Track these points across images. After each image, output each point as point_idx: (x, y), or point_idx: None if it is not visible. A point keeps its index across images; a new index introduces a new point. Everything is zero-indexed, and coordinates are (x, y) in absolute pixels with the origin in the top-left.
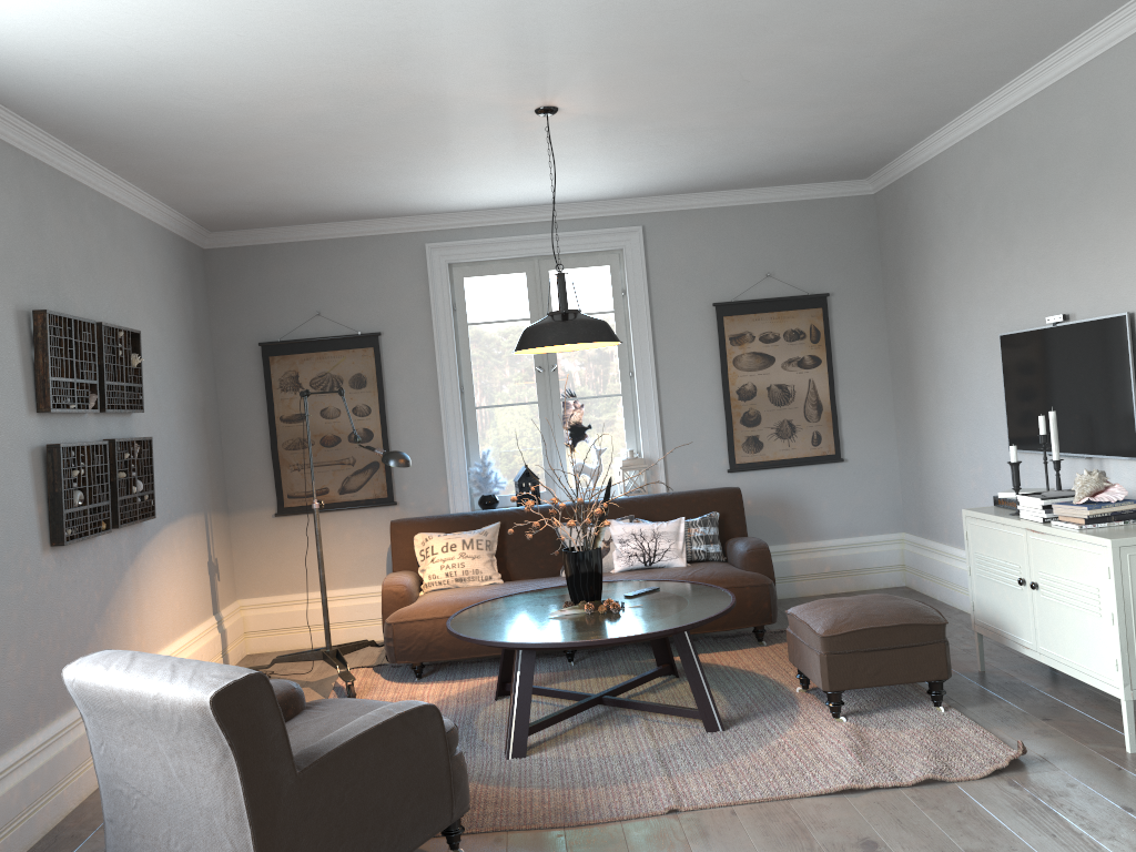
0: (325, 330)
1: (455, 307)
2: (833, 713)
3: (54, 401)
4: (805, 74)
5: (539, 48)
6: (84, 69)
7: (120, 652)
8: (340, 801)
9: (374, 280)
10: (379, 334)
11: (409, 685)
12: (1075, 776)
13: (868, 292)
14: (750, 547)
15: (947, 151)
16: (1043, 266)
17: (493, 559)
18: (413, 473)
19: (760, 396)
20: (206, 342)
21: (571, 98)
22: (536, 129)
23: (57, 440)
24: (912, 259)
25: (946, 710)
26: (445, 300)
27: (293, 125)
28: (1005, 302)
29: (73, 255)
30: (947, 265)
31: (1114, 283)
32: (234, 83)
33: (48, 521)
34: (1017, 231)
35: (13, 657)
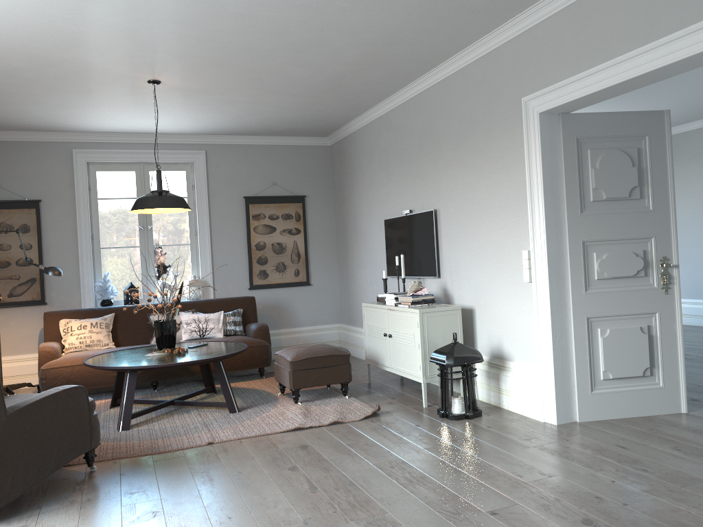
0: (3, 196)
1: (90, 188)
2: (295, 401)
3: None
4: (292, 81)
5: (153, 50)
6: None
7: None
8: (30, 431)
9: (38, 168)
10: (40, 201)
11: None
12: (399, 416)
13: (326, 196)
14: (258, 326)
15: (364, 127)
16: (402, 186)
17: (109, 334)
18: (58, 285)
19: (268, 248)
20: None
21: (169, 77)
22: (147, 91)
23: None
24: (347, 180)
25: (349, 397)
26: (84, 183)
27: None
28: (387, 203)
29: None
30: (363, 184)
31: (429, 195)
32: None
33: None
34: (392, 169)
35: None
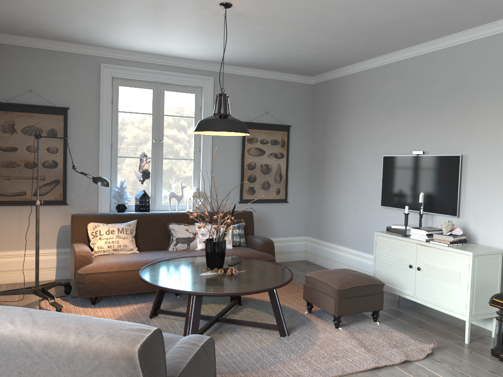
0: (34, 100)
1: (112, 101)
2: (336, 326)
3: None
4: (350, 20)
5: None
6: None
7: (10, 308)
8: None
9: (68, 77)
10: (68, 108)
11: (90, 309)
12: (457, 356)
13: (305, 127)
14: (265, 241)
15: (363, 71)
16: (412, 129)
17: (133, 239)
18: (78, 188)
19: (257, 168)
20: None
21: (244, 1)
22: (209, 14)
23: None
24: (332, 116)
25: (379, 323)
26: (108, 96)
27: None
28: (387, 142)
29: None
30: (354, 122)
31: (453, 141)
32: None
33: None
34: (400, 112)
35: None
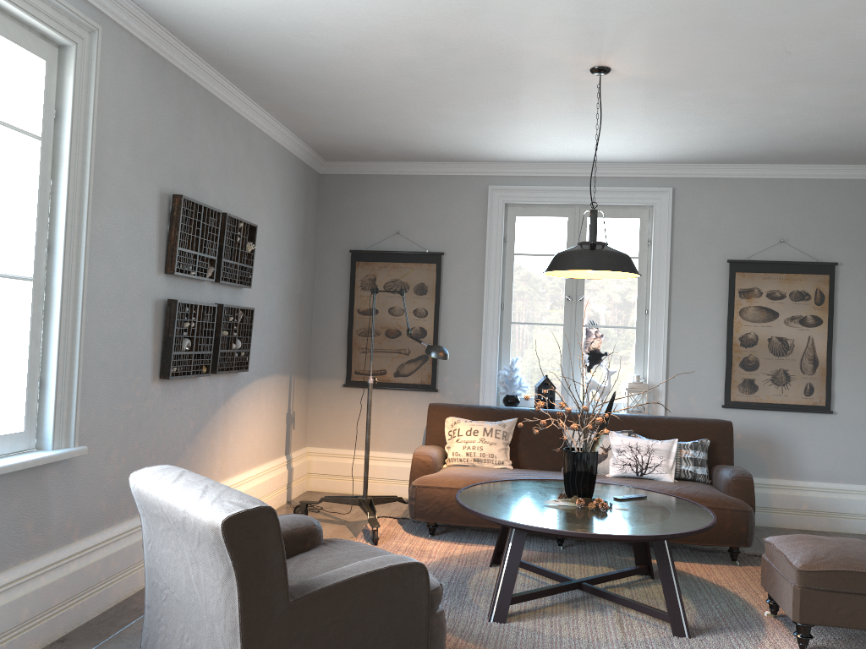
0: (401, 245)
1: (505, 239)
2: (800, 645)
3: (179, 266)
4: (847, 49)
5: (599, 5)
6: (228, 3)
7: (174, 468)
8: (324, 634)
9: (444, 210)
10: (442, 254)
11: (423, 539)
12: None
13: None
14: (735, 475)
15: None
16: None
17: (506, 448)
18: (453, 368)
19: (760, 345)
20: (311, 244)
21: (623, 59)
22: (589, 88)
23: (177, 298)
24: None
25: None
26: (498, 232)
27: (389, 69)
28: None
29: (213, 159)
30: None
31: None
32: (343, 25)
33: (160, 359)
34: None
35: (115, 459)
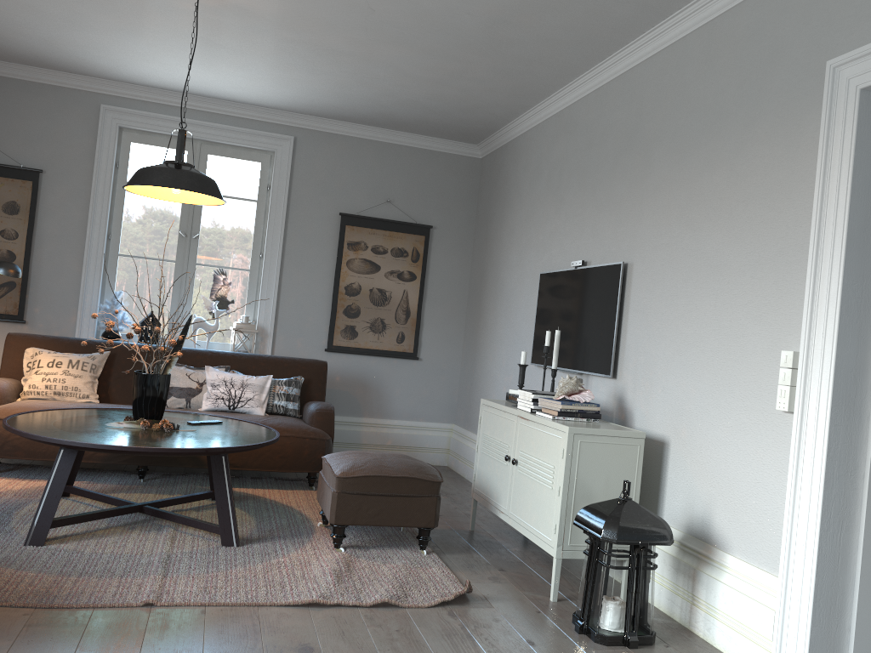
0: None
1: (118, 165)
2: (335, 544)
3: None
4: (421, 18)
5: None
6: None
7: None
8: None
9: (47, 124)
10: (41, 171)
11: None
12: (503, 613)
13: (462, 232)
14: (319, 408)
15: (533, 129)
16: (577, 223)
17: (95, 381)
18: (47, 299)
19: (363, 295)
20: None
21: None
22: (193, 8)
23: None
24: (496, 210)
25: (429, 554)
26: (109, 156)
27: None
28: (549, 249)
29: None
30: (518, 217)
31: (619, 239)
32: None
33: None
34: (566, 194)
35: None
